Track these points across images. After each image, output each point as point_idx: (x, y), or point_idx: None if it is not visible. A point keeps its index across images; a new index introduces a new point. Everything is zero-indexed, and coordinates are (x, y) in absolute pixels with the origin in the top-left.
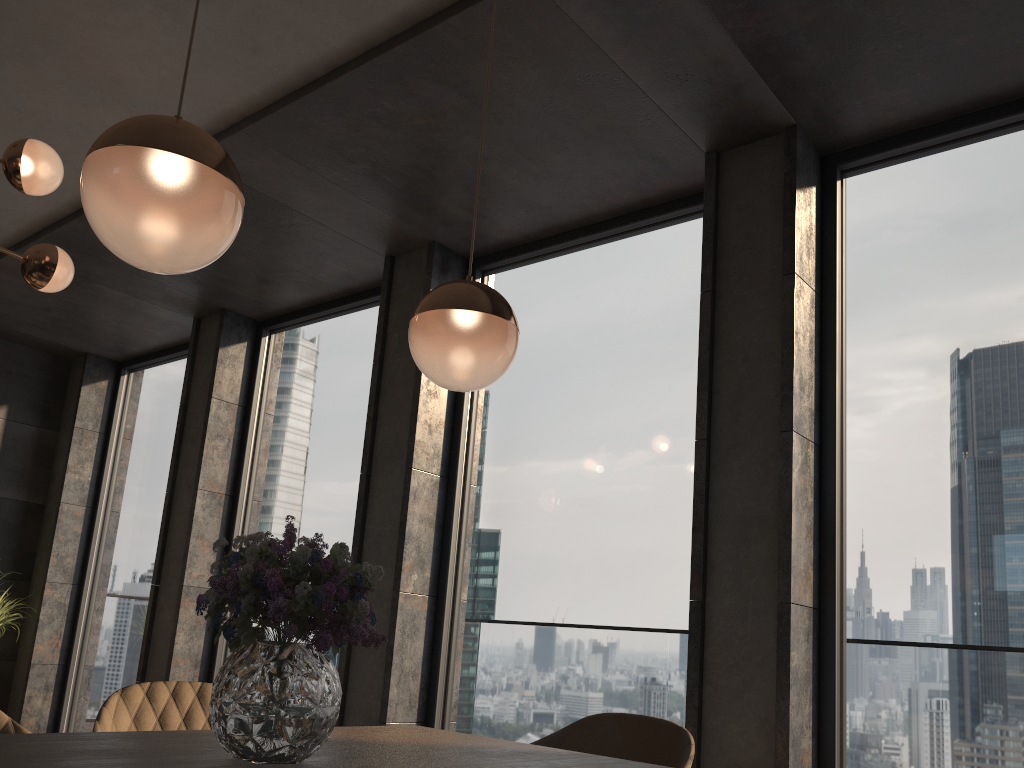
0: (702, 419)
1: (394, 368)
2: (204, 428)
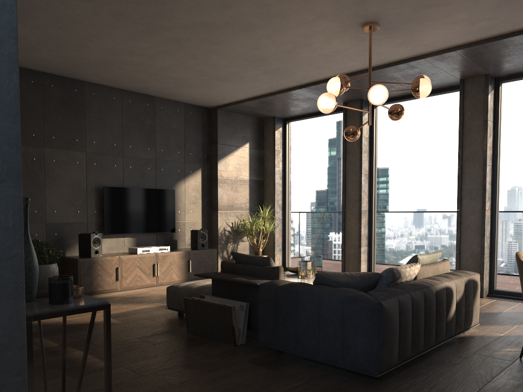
0: None
1: (469, 126)
2: (360, 149)
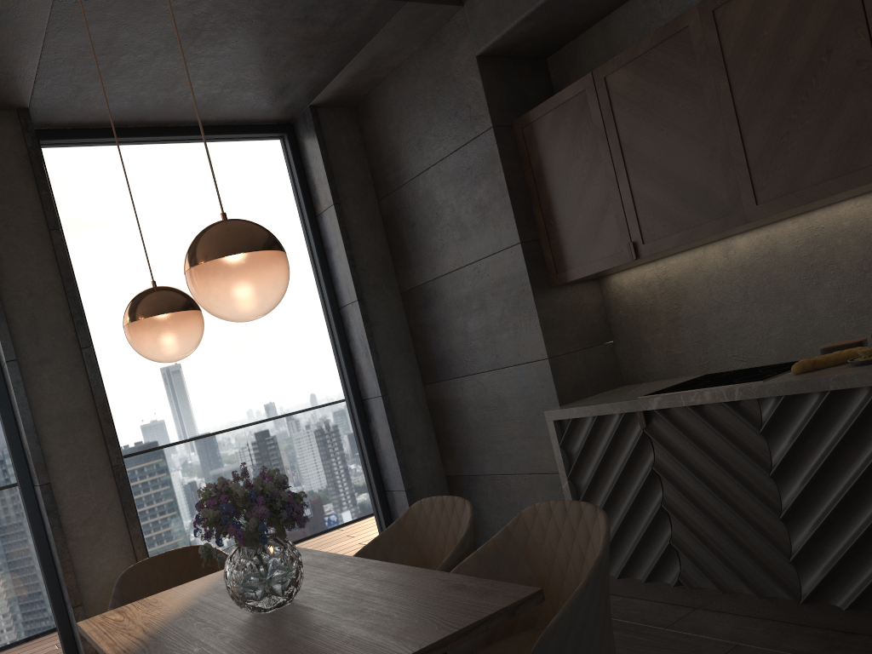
0: (8, 344)
1: None
2: None
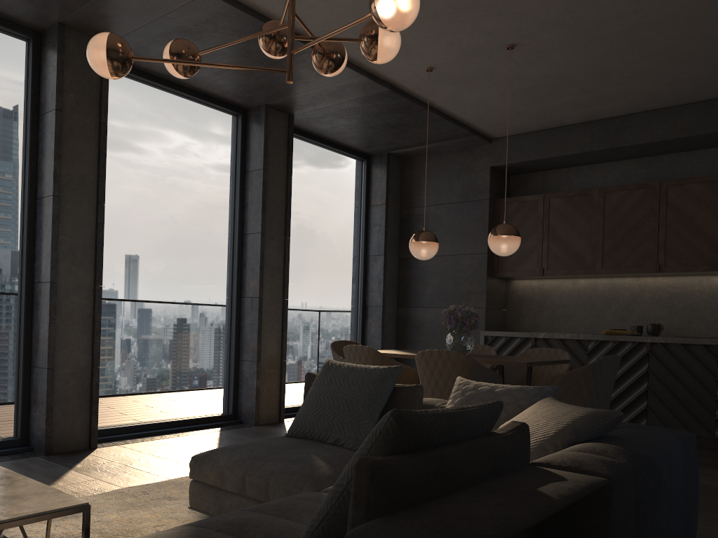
0: (263, 224)
1: (73, 122)
2: None
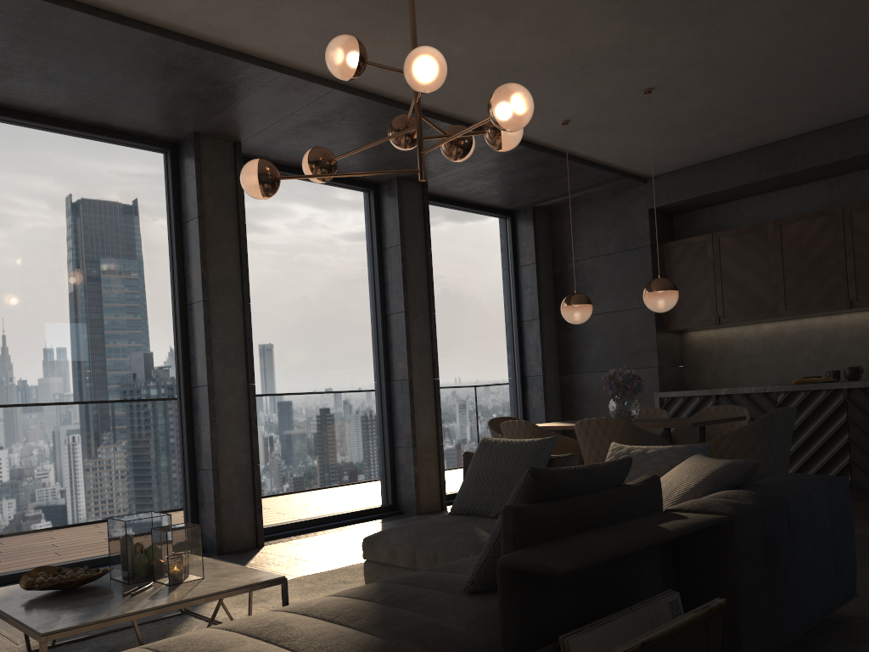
0: (406, 303)
1: (214, 226)
2: None
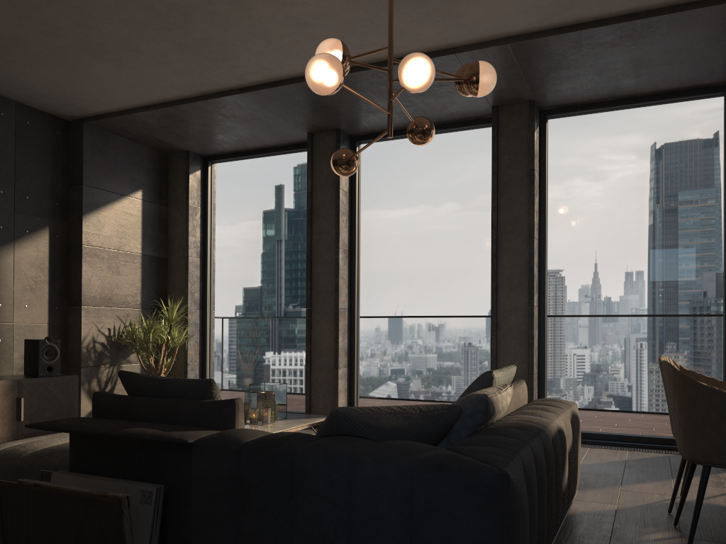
0: None
1: (507, 177)
2: (337, 209)
